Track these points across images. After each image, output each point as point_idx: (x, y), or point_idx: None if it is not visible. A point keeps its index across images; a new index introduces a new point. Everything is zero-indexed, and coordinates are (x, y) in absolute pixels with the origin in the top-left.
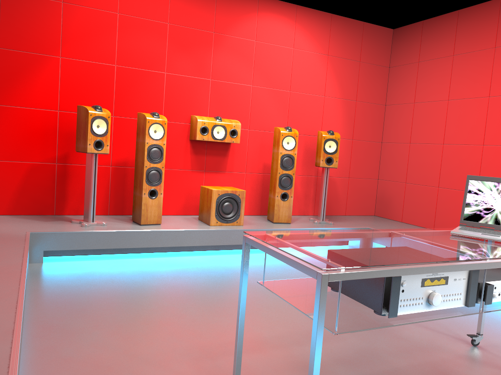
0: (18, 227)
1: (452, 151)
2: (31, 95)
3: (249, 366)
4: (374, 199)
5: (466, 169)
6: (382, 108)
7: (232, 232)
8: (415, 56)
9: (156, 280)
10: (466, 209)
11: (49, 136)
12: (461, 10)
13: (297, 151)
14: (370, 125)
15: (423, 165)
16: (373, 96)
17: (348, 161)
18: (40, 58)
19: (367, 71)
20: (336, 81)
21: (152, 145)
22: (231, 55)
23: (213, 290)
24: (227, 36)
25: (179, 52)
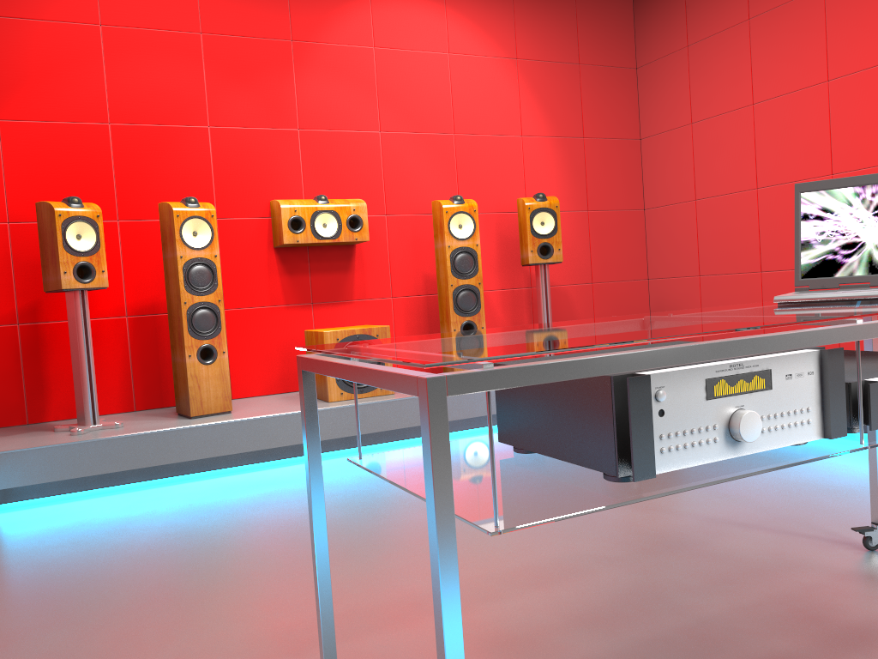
0: None
1: (775, 198)
2: None
3: None
4: None
5: None
6: (636, 145)
7: (372, 407)
8: (679, 37)
9: (215, 516)
10: (803, 254)
11: None
12: None
13: (486, 245)
14: (618, 180)
15: (727, 236)
16: (614, 125)
17: (585, 252)
18: None
19: (595, 80)
20: (539, 105)
21: (193, 260)
22: (331, 80)
23: (328, 518)
24: (319, 44)
25: (230, 86)
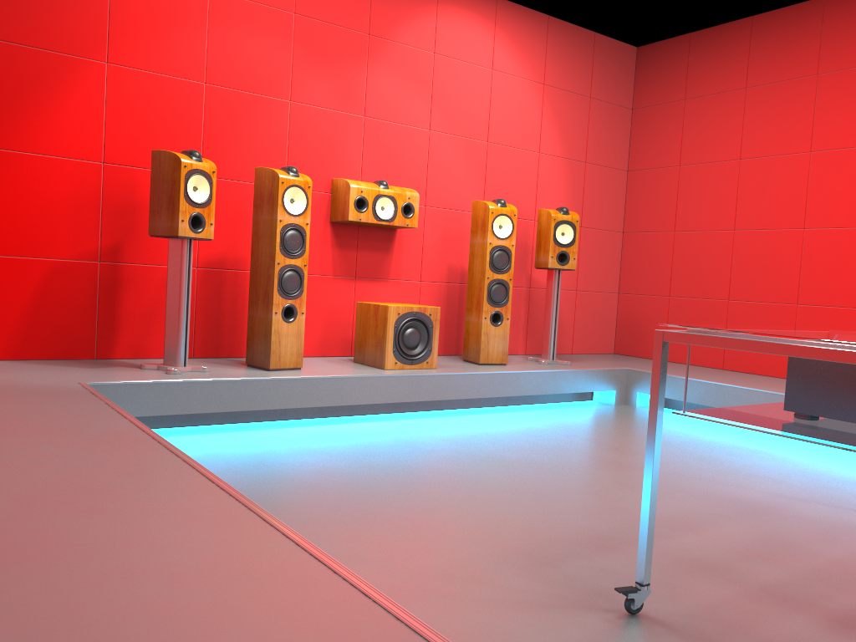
0: (53, 376)
1: (750, 240)
2: (52, 132)
3: (621, 573)
4: (613, 327)
5: (776, 268)
6: (623, 175)
7: (427, 378)
8: (678, 90)
9: (339, 459)
10: None
11: (85, 210)
12: (757, 16)
13: None
14: (606, 204)
15: (701, 266)
16: (609, 155)
17: None
18: (69, 62)
19: (600, 114)
20: (556, 128)
21: (289, 225)
22: (396, 76)
23: (449, 469)
24: (390, 42)
25: (312, 67)
